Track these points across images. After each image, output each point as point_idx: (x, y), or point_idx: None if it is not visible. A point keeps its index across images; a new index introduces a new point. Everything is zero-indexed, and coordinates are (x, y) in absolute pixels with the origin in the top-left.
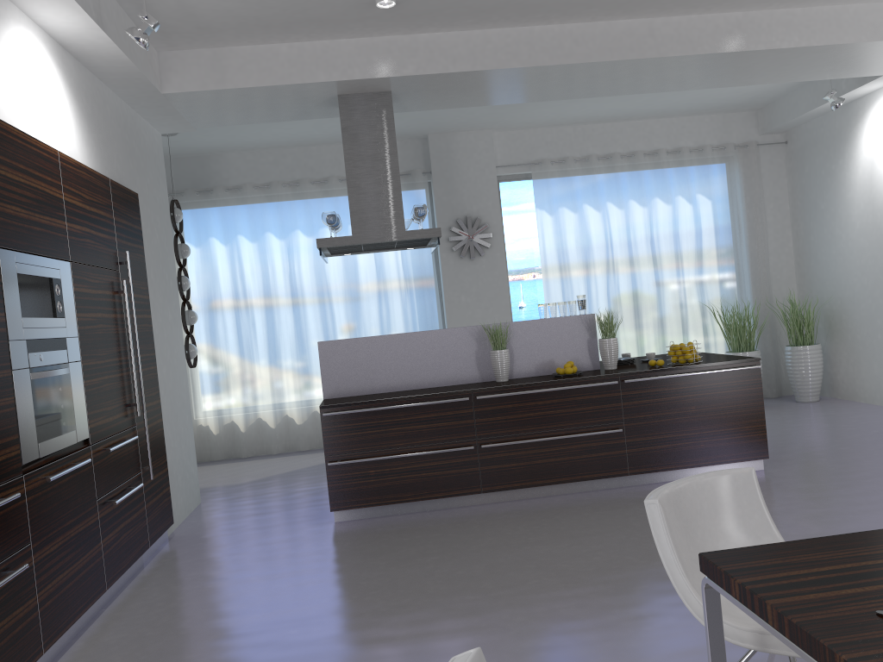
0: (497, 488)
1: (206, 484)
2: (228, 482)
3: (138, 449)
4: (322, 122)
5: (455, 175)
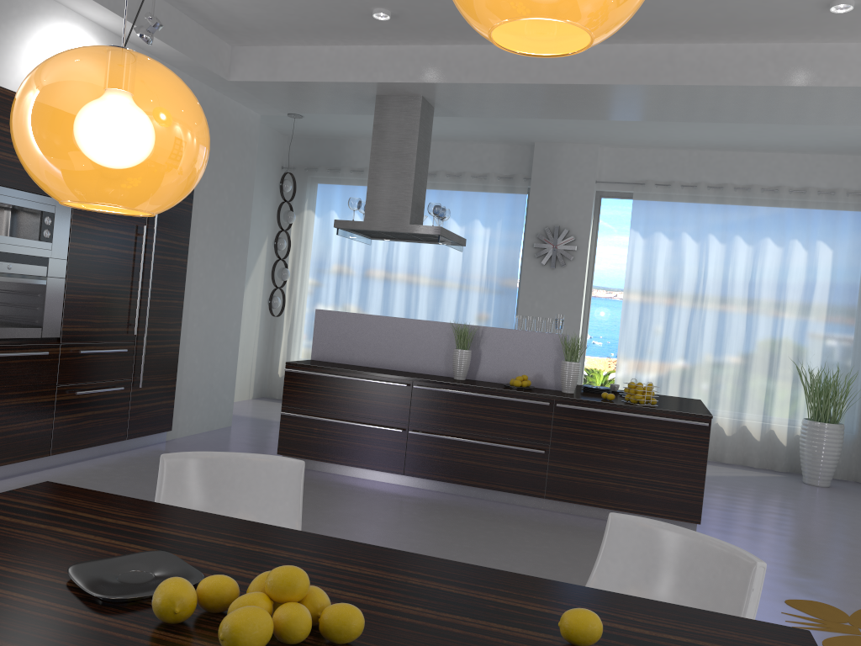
0: (417, 474)
1: (259, 416)
2: (276, 418)
3: (132, 361)
4: None
5: (553, 184)
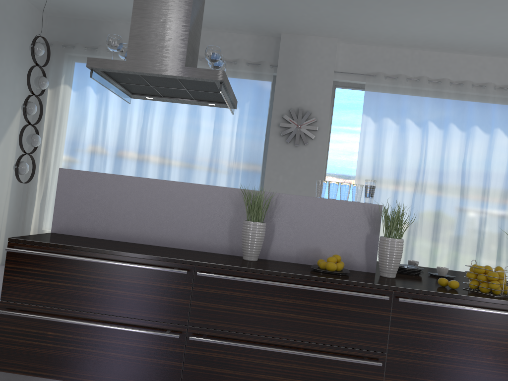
0: None
1: None
2: None
3: None
4: None
5: (297, 71)
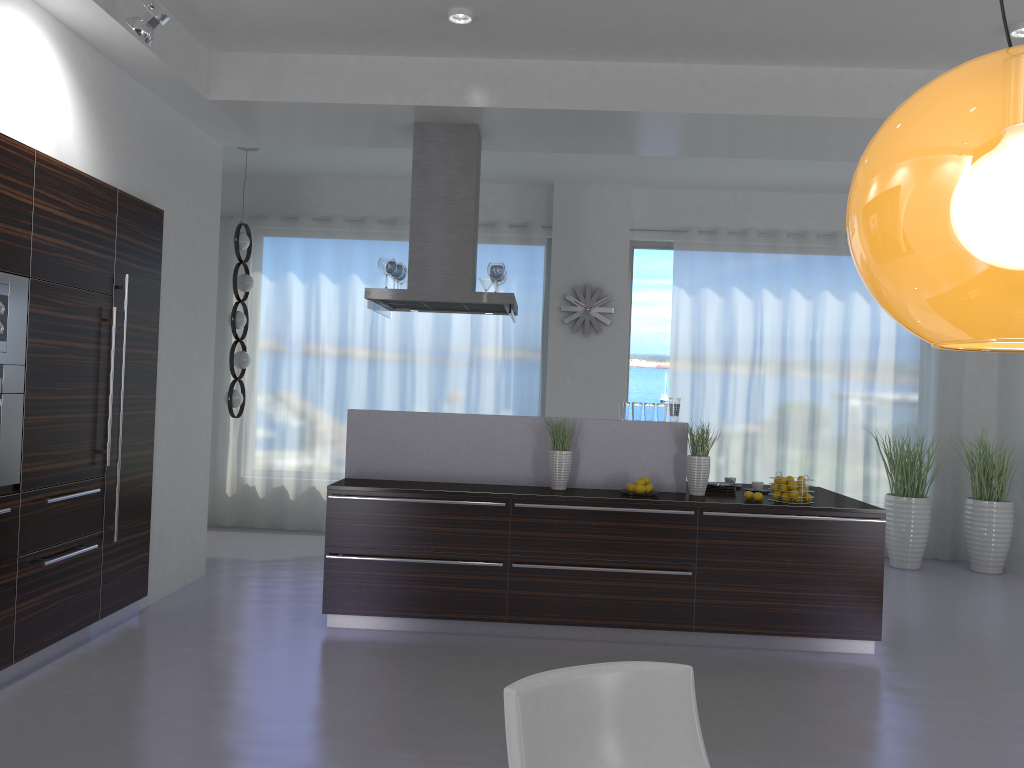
0: (525, 619)
1: (226, 554)
2: (251, 556)
3: (103, 504)
4: None
5: (580, 234)
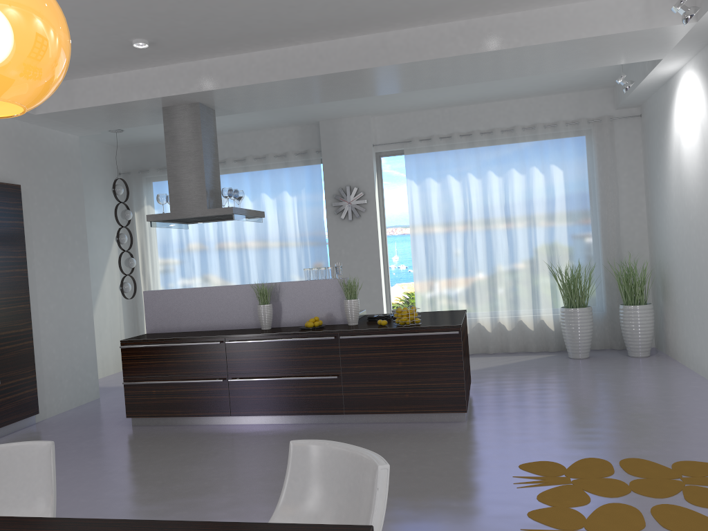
0: (241, 413)
1: None
2: None
3: None
4: (220, 118)
5: (340, 153)
